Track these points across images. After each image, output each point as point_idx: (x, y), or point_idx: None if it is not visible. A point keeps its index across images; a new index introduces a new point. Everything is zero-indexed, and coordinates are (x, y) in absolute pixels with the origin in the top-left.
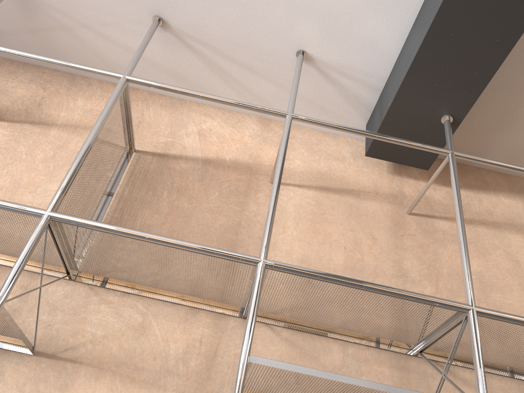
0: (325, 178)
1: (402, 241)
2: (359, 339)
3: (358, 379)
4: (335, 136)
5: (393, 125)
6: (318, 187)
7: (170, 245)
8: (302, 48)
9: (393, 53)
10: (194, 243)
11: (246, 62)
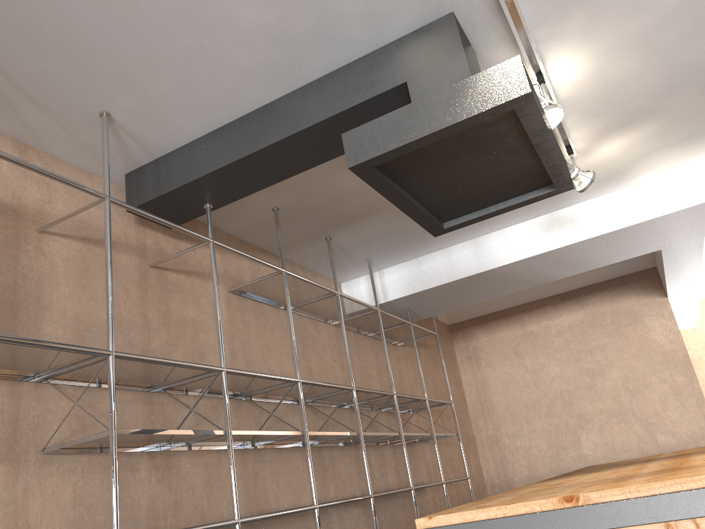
0: (85, 227)
1: (146, 294)
2: (123, 385)
3: (173, 430)
4: (90, 175)
5: (166, 200)
6: (81, 237)
7: (44, 348)
8: (109, 111)
9: (184, 141)
10: (65, 344)
11: (40, 99)
